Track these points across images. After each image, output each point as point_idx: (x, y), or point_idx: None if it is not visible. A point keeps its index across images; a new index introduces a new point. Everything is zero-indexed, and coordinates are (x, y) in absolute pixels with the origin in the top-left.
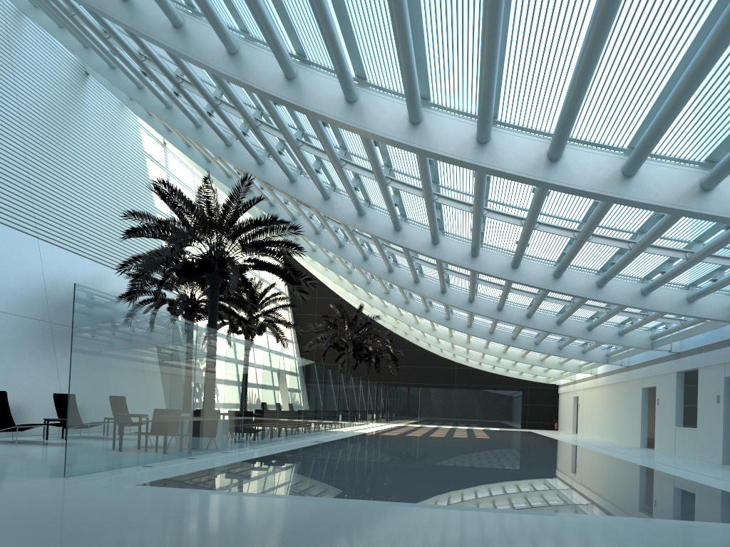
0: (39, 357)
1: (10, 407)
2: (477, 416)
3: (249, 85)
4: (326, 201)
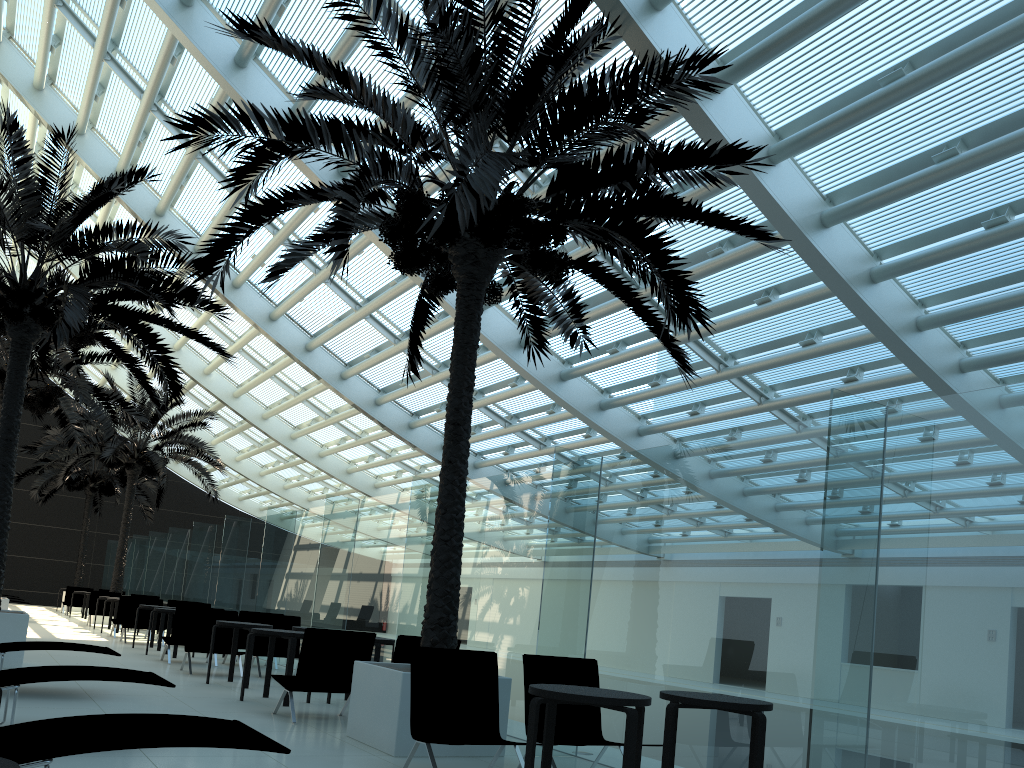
0: None
1: None
2: None
3: None
4: (772, 167)
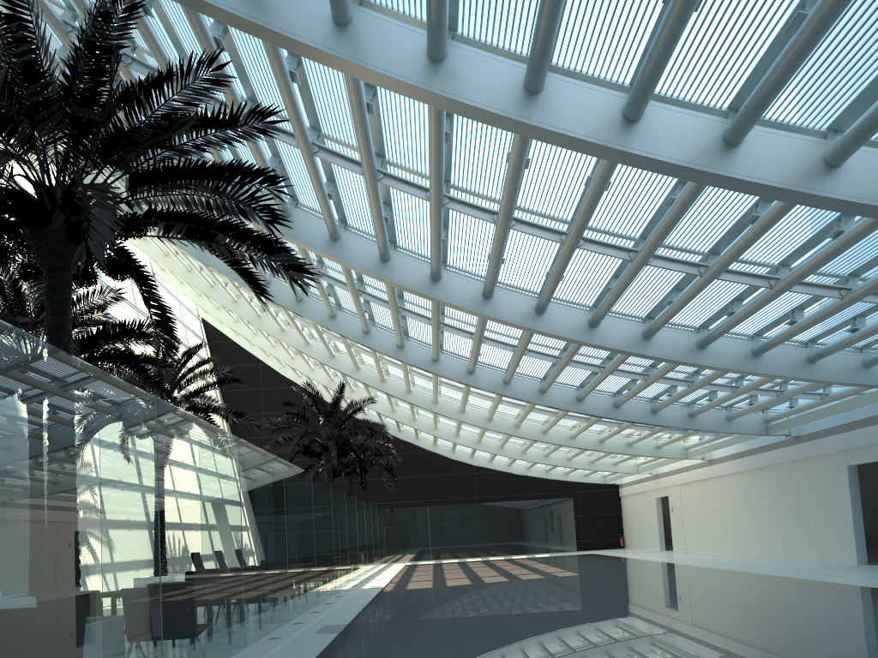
0: None
1: None
2: (515, 539)
3: None
4: (342, 30)
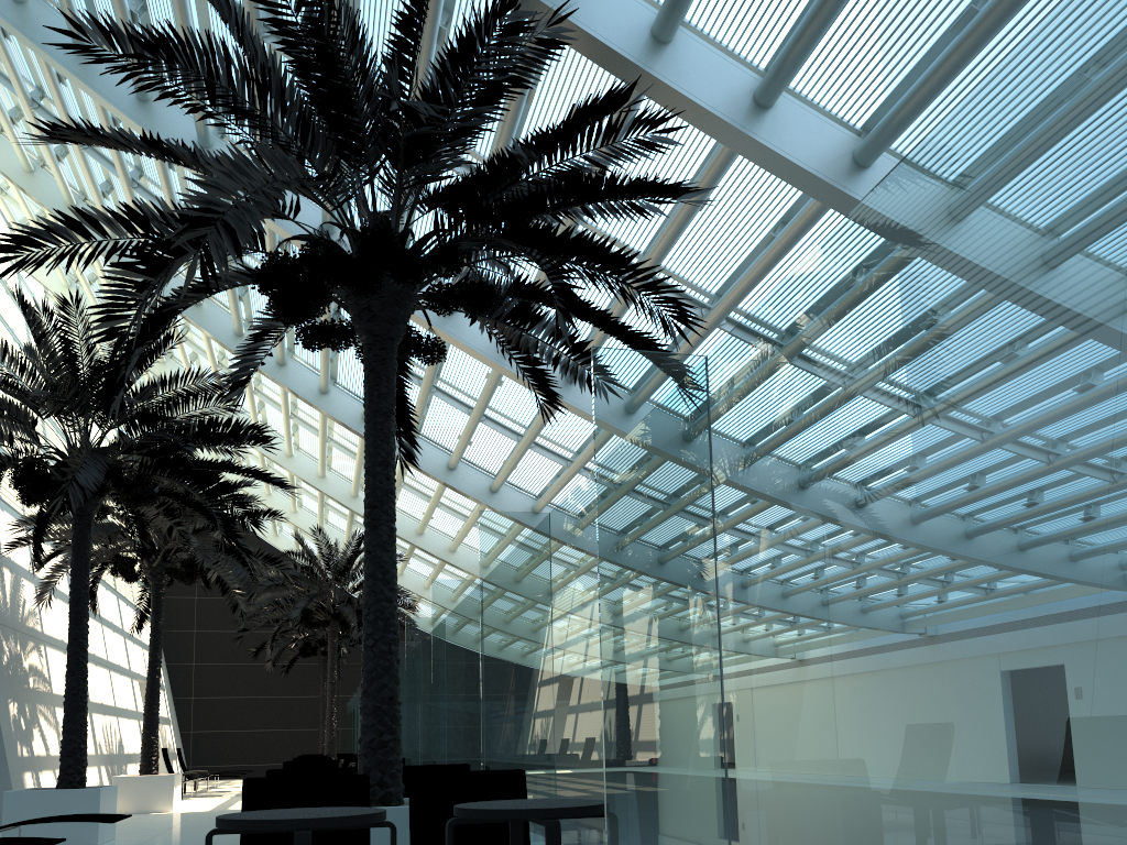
0: None
1: None
2: None
3: None
4: (763, 113)
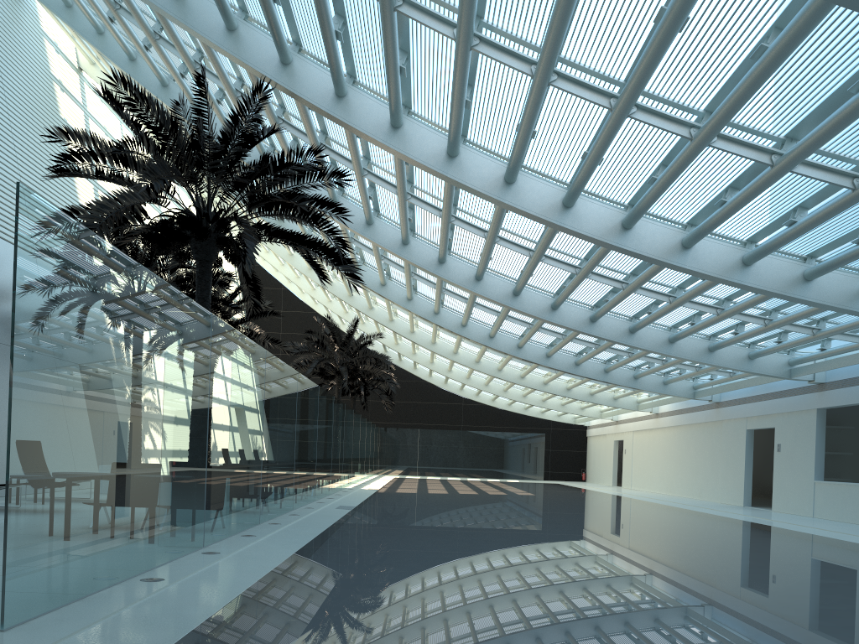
0: None
1: None
2: (491, 465)
3: None
4: (395, 131)
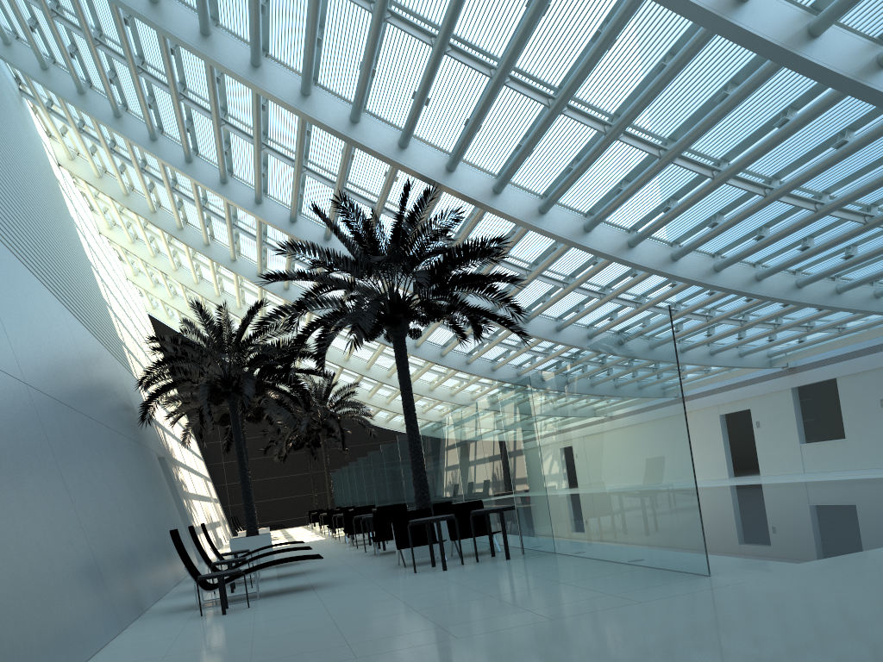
0: (122, 481)
1: (138, 558)
2: None
3: (768, 43)
4: (543, 216)
